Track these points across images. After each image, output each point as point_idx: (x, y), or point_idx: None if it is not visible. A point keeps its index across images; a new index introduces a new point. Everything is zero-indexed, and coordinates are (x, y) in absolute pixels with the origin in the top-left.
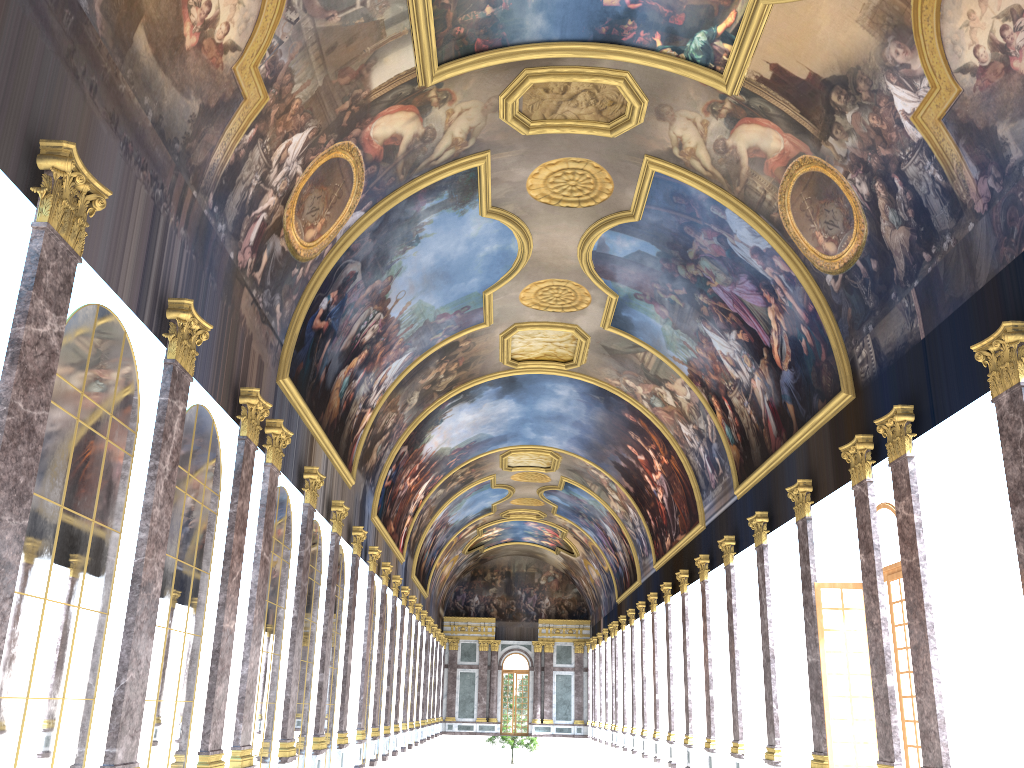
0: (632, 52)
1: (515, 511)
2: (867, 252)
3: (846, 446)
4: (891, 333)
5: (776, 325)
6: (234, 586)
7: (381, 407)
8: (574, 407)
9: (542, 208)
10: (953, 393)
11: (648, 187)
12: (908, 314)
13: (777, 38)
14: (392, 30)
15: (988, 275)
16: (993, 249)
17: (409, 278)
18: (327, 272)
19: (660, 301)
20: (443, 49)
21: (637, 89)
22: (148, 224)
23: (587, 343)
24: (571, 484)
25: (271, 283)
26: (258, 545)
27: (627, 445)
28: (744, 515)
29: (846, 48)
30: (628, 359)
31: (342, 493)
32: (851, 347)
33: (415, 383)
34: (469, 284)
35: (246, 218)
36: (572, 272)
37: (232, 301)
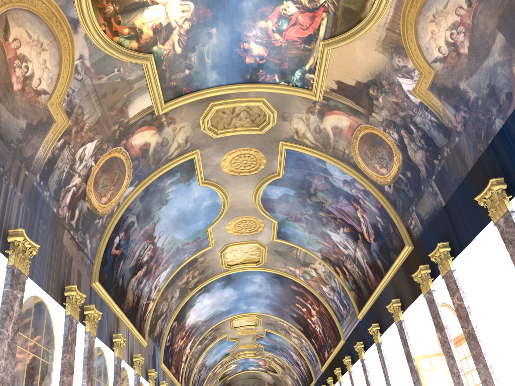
0: (264, 86)
1: (242, 353)
2: (404, 168)
3: (415, 273)
4: (426, 207)
5: (363, 219)
6: None
7: (158, 299)
8: (264, 287)
9: (231, 177)
10: (469, 229)
11: (284, 158)
12: (433, 195)
13: (336, 67)
14: (137, 85)
15: (473, 161)
16: (472, 147)
17: (165, 223)
18: (116, 221)
19: (300, 219)
20: (166, 94)
21: (270, 106)
22: None
23: (266, 250)
24: (269, 332)
25: (82, 227)
26: (83, 383)
27: (295, 304)
28: (365, 328)
29: (372, 64)
30: (288, 255)
31: (140, 350)
32: (405, 221)
33: (176, 284)
34: (198, 224)
35: (62, 189)
36: (252, 211)
37: (57, 236)
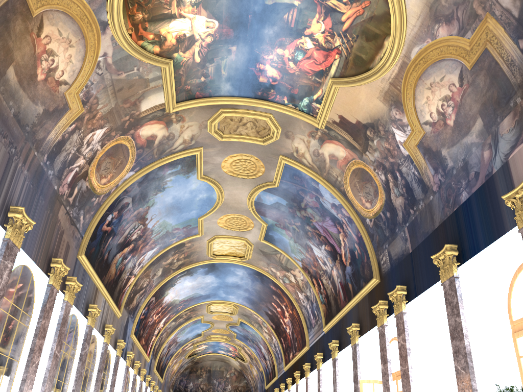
0: (273, 105)
1: (214, 336)
2: (385, 208)
3: (375, 306)
4: (396, 249)
5: (343, 243)
6: (33, 369)
7: (140, 275)
8: (245, 281)
9: (229, 177)
10: (424, 280)
11: (281, 170)
12: (404, 239)
13: (341, 103)
14: (153, 84)
15: (439, 221)
16: (441, 209)
17: (158, 208)
18: (112, 201)
19: (288, 228)
20: (179, 95)
21: (276, 122)
22: (4, 166)
23: (252, 248)
24: (243, 322)
25: (78, 204)
26: (53, 346)
27: (272, 302)
28: (327, 342)
29: (373, 110)
30: (272, 257)
31: (113, 320)
32: (378, 255)
33: (160, 263)
34: (191, 213)
35: (66, 169)
36: (244, 211)
37: (53, 211)
